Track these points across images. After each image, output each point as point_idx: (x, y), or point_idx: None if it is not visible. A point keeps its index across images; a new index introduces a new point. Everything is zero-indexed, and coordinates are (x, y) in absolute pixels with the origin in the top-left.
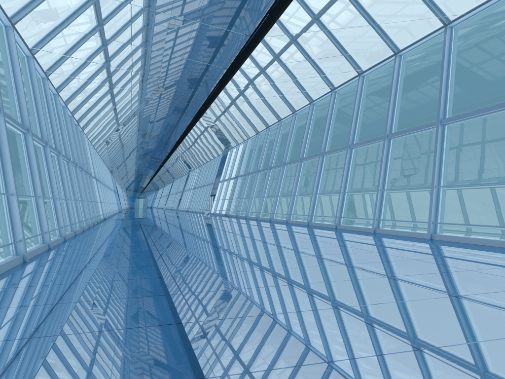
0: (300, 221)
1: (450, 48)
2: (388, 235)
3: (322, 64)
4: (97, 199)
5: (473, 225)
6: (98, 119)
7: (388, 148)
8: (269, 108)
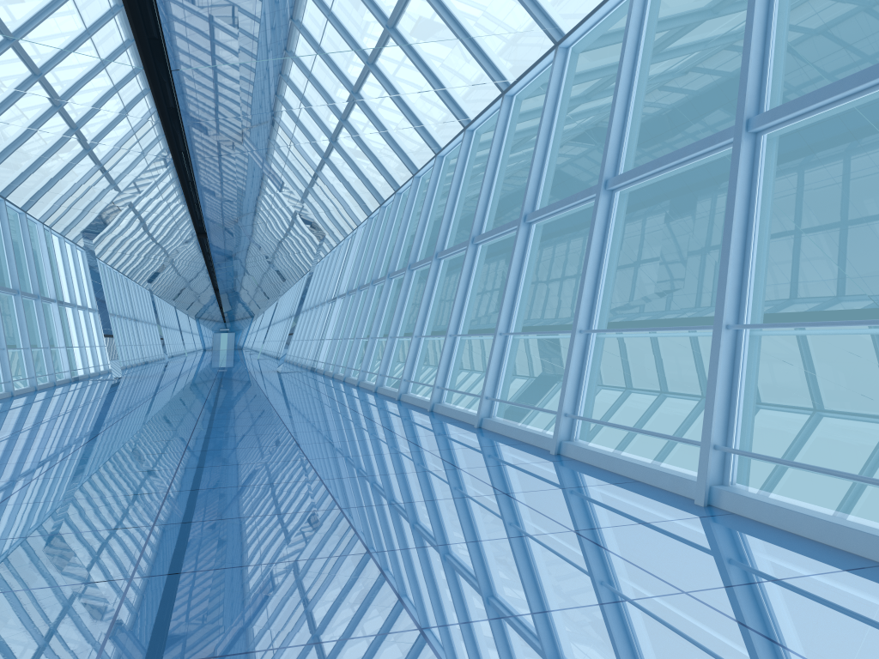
0: (391, 390)
1: (641, 22)
2: (495, 436)
3: (388, 65)
4: (61, 342)
5: (629, 429)
6: (26, 188)
7: (526, 243)
8: (346, 165)
